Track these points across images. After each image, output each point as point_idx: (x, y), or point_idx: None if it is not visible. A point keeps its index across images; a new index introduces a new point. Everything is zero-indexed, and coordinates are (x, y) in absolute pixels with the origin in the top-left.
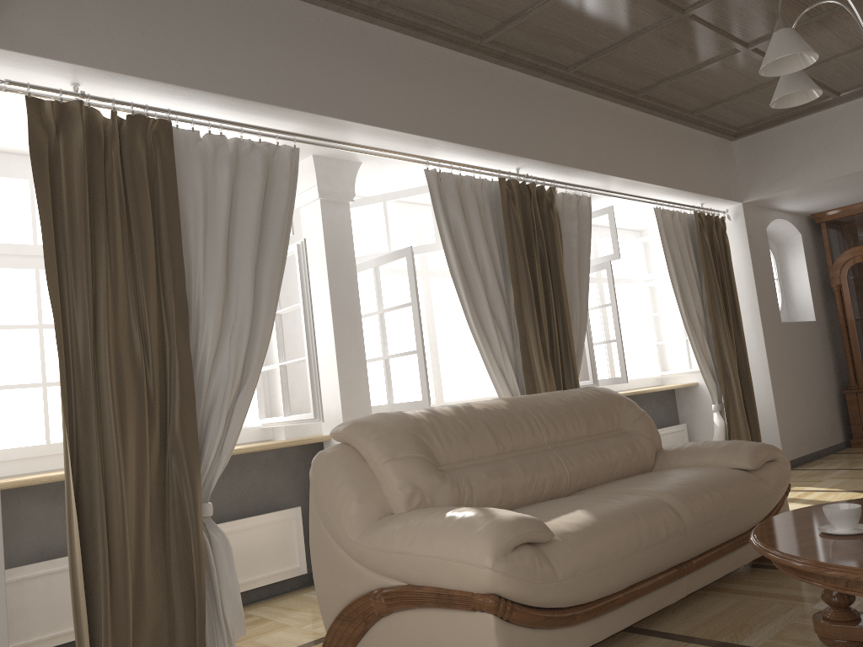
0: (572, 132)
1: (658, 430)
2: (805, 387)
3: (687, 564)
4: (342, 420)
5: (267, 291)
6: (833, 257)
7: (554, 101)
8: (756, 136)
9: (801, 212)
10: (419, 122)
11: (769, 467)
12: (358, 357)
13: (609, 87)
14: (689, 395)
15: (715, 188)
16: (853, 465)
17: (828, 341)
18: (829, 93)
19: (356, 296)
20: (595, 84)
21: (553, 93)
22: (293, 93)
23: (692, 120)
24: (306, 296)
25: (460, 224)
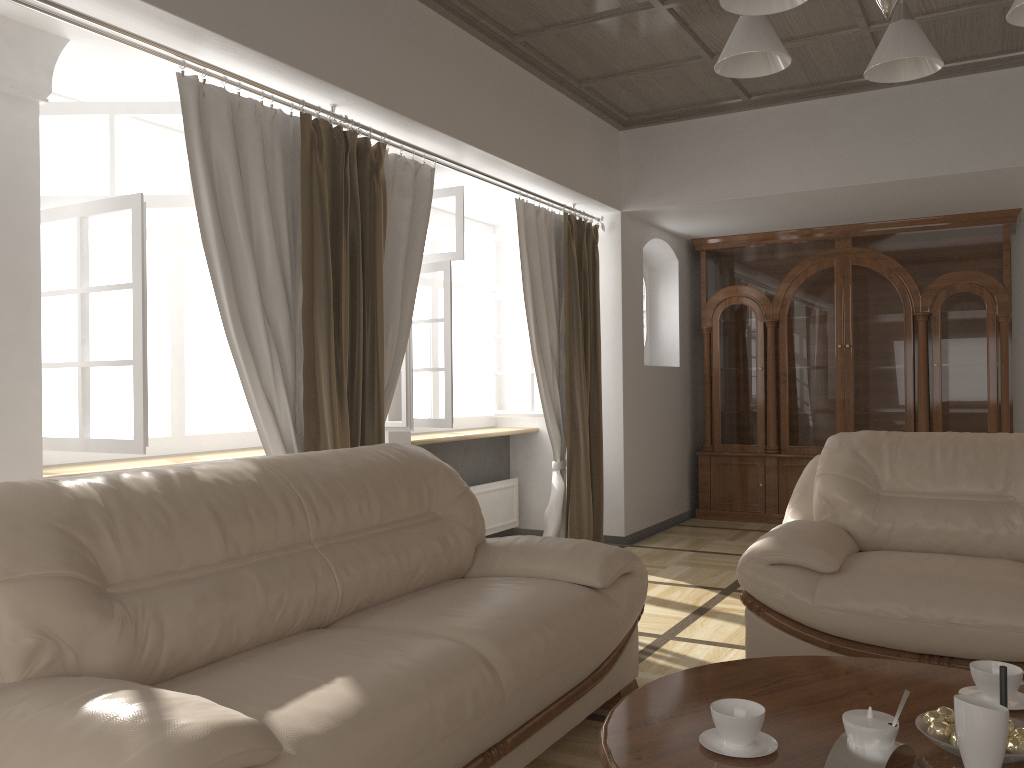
0: (420, 69)
1: (484, 485)
2: (658, 446)
3: (498, 747)
4: None
5: None
6: (709, 294)
7: (400, 17)
8: (648, 131)
9: (683, 235)
10: None
11: (623, 584)
12: (27, 362)
13: (479, 17)
14: (527, 443)
15: (594, 187)
16: (699, 545)
17: (689, 392)
18: (741, 92)
19: (35, 261)
20: (460, 8)
21: (399, 4)
22: None
23: (578, 91)
24: None
25: (230, 172)
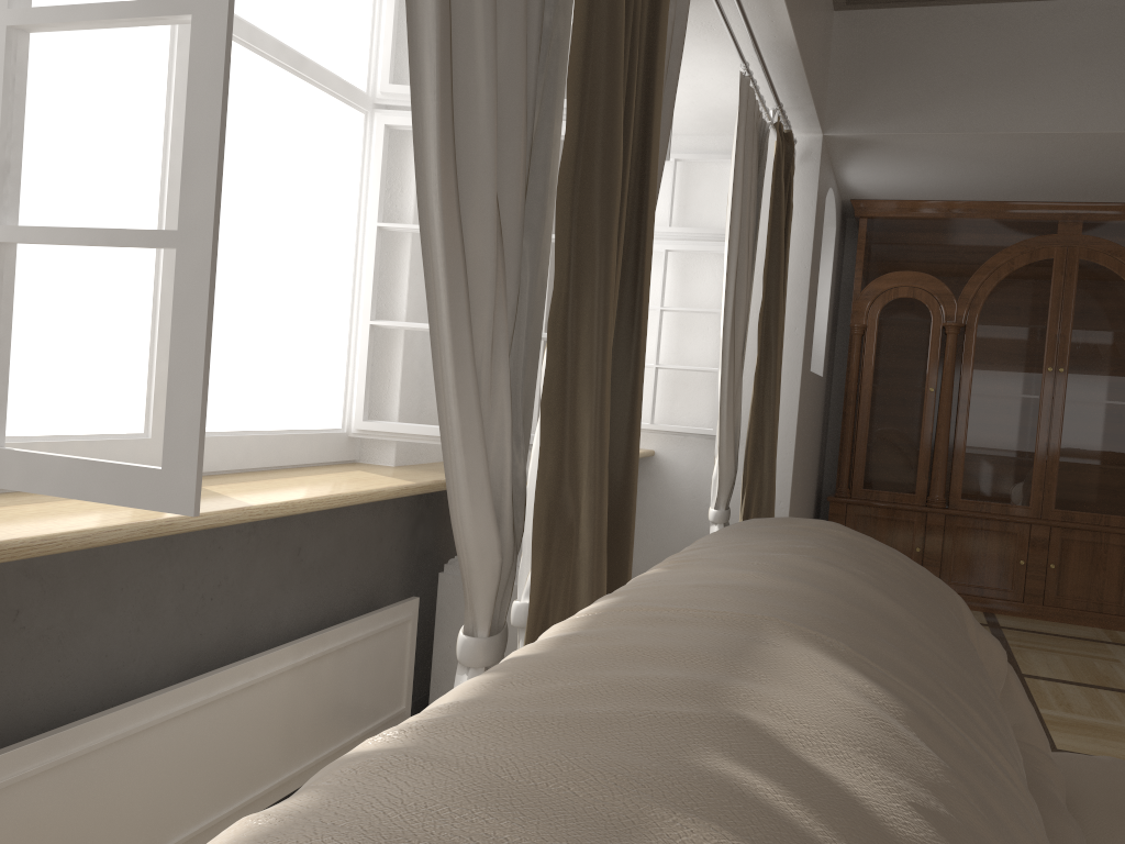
0: None
1: None
2: (805, 488)
3: None
4: None
5: None
6: (866, 279)
7: None
8: (881, 15)
9: (849, 191)
10: None
11: None
12: None
13: None
14: None
15: (816, 84)
16: None
17: (823, 413)
18: None
19: None
20: None
21: None
22: None
23: None
24: None
25: None
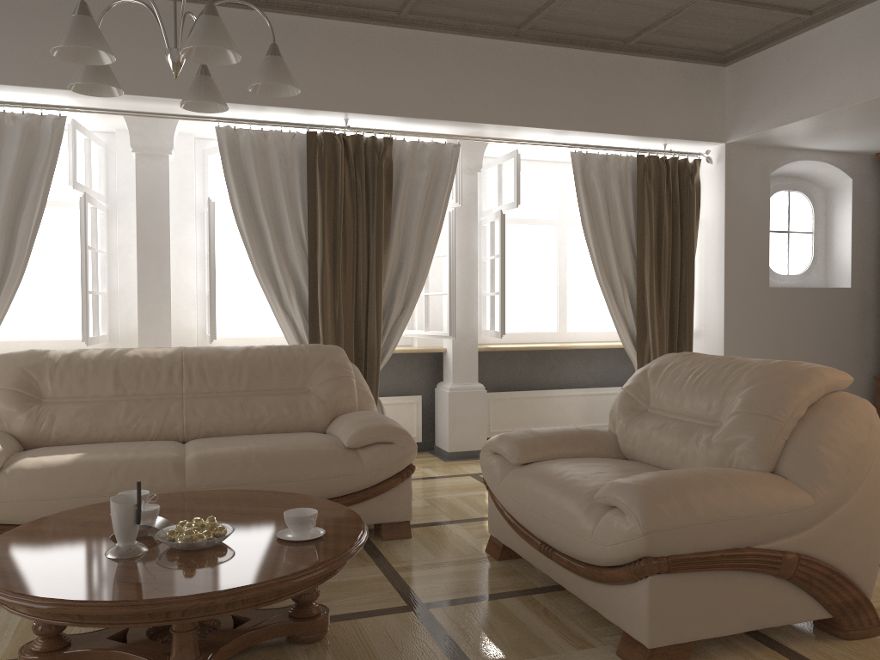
0: (414, 79)
1: (601, 388)
2: None
3: None
4: (138, 345)
5: (19, 239)
6: None
7: (391, 47)
8: (745, 62)
9: (854, 151)
10: (185, 86)
11: (375, 449)
12: (162, 293)
13: (471, 25)
14: None
15: (672, 127)
16: None
17: (874, 314)
18: (788, 13)
19: (167, 240)
20: (450, 24)
21: (390, 38)
22: (35, 73)
23: (632, 48)
24: (83, 241)
25: (253, 178)
